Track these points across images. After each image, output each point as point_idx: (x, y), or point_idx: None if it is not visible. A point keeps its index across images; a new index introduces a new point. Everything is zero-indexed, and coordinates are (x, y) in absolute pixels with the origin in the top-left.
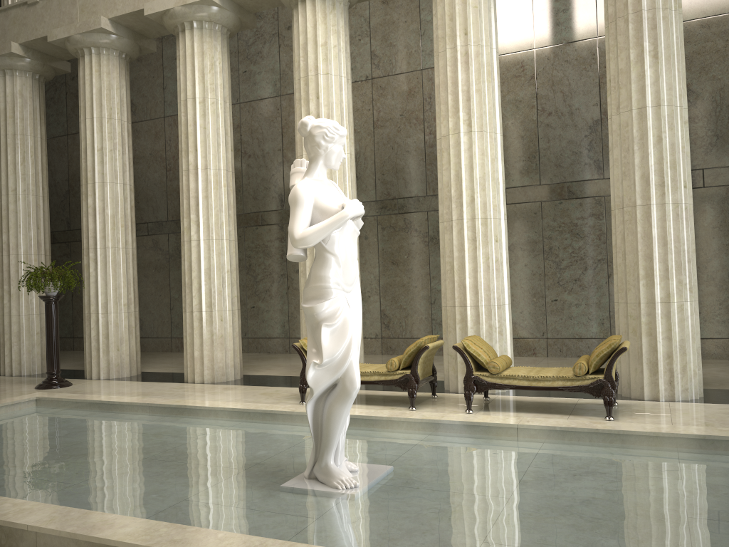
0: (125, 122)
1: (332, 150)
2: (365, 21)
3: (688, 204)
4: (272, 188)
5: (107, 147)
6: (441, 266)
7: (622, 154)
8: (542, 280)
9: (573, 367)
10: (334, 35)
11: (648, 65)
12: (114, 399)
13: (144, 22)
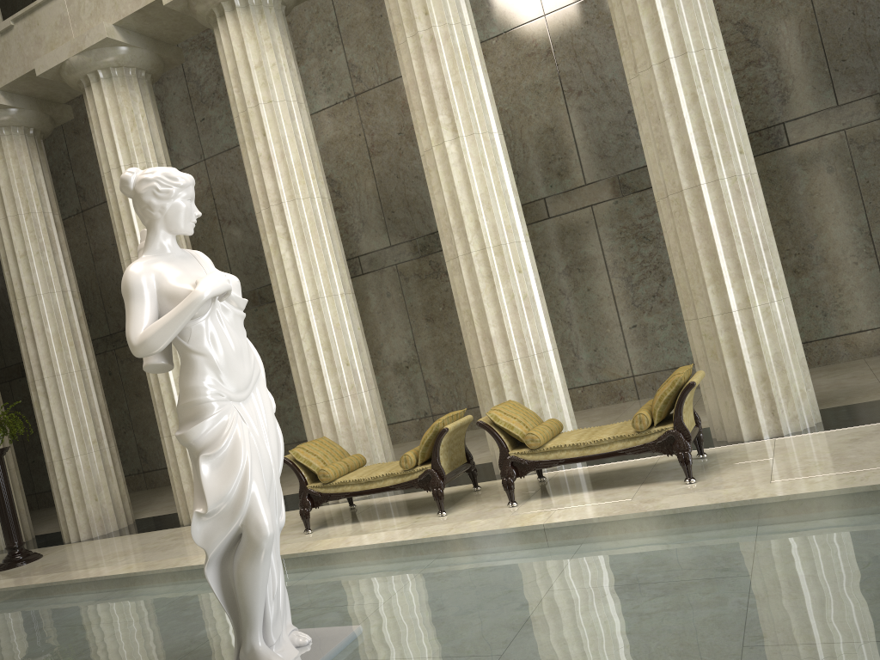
0: (50, 213)
1: (172, 209)
2: (333, 25)
3: (749, 174)
4: (264, 256)
5: (31, 249)
6: (460, 317)
7: (652, 126)
8: (612, 304)
9: (632, 422)
10: (269, 50)
11: (660, 4)
12: (53, 578)
13: (45, 84)
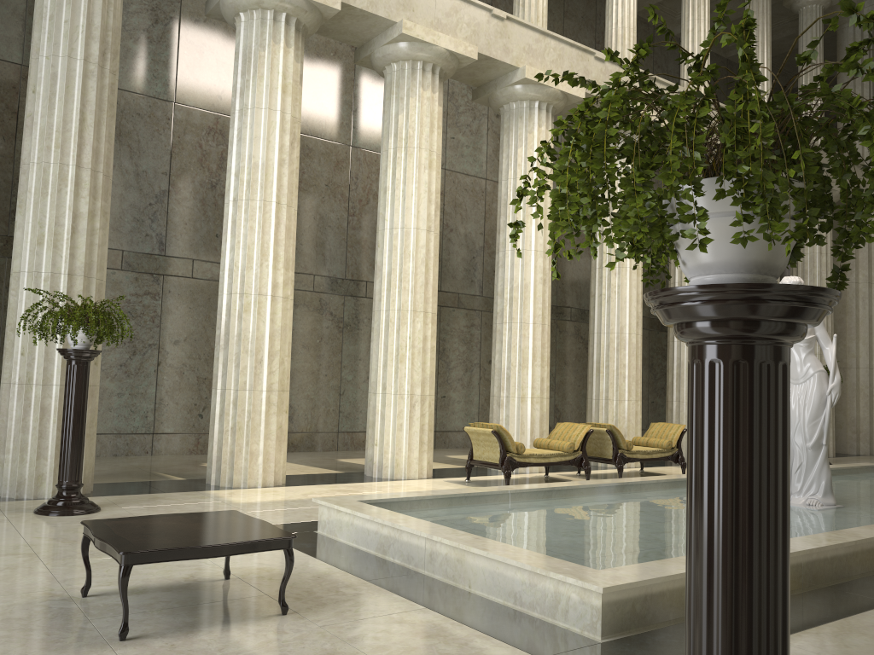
0: None
1: None
2: None
3: None
4: None
5: None
6: None
7: None
8: None
9: None
10: None
11: None
12: None
13: None
